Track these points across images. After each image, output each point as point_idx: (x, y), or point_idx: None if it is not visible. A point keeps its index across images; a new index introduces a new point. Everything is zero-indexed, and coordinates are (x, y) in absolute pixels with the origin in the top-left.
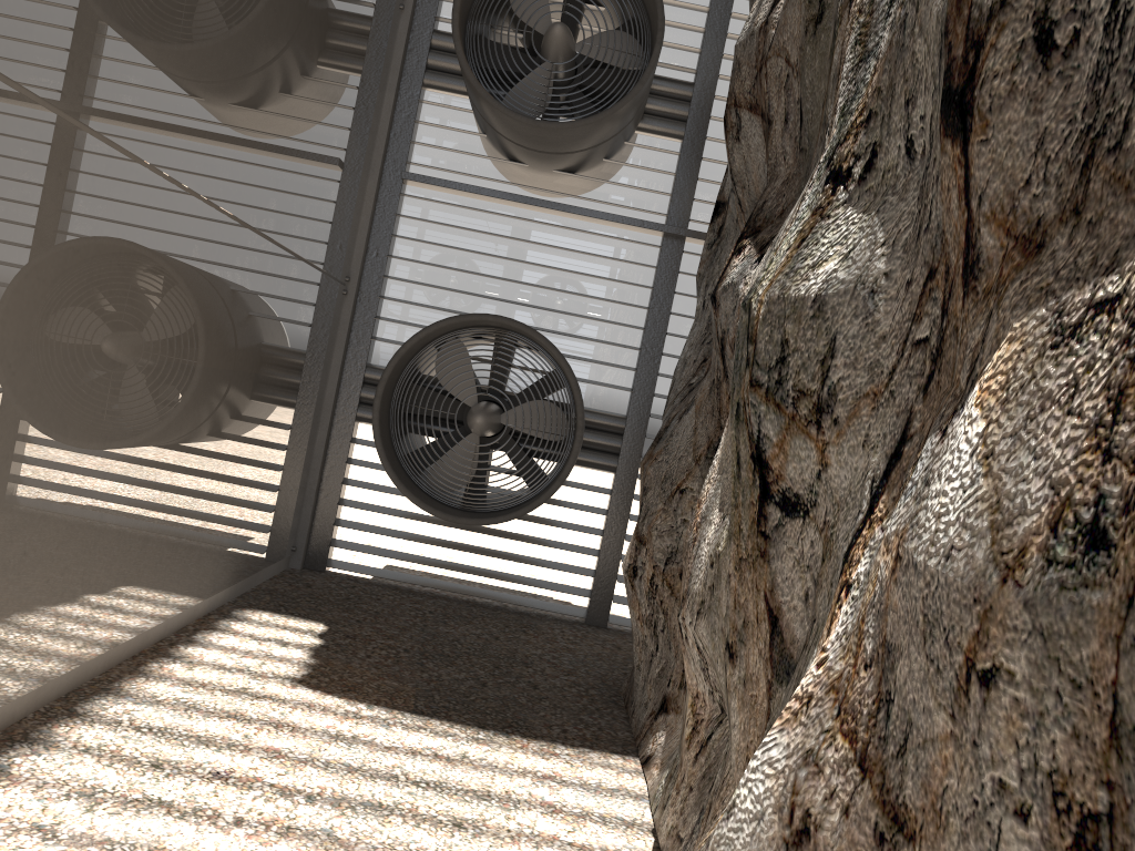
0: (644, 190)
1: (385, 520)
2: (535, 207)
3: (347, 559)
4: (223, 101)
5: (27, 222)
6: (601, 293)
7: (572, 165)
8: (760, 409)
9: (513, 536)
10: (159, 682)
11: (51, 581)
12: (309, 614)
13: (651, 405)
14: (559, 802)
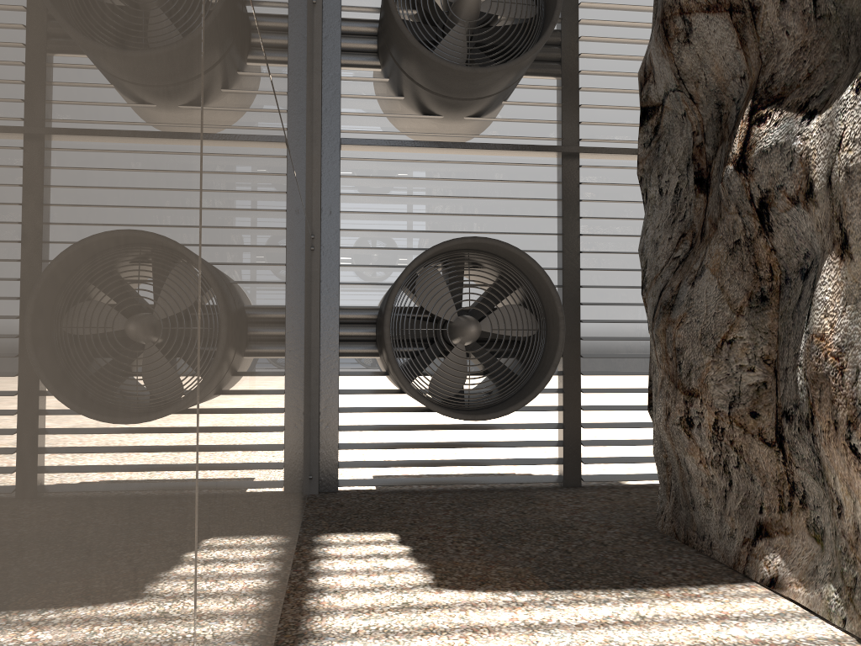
0: (540, 121)
1: (378, 436)
2: (456, 150)
3: (352, 476)
4: (290, 58)
5: (257, 155)
6: (518, 212)
7: (482, 109)
8: None
9: (491, 427)
10: (333, 616)
11: (272, 537)
12: (370, 527)
13: (579, 295)
14: (763, 637)
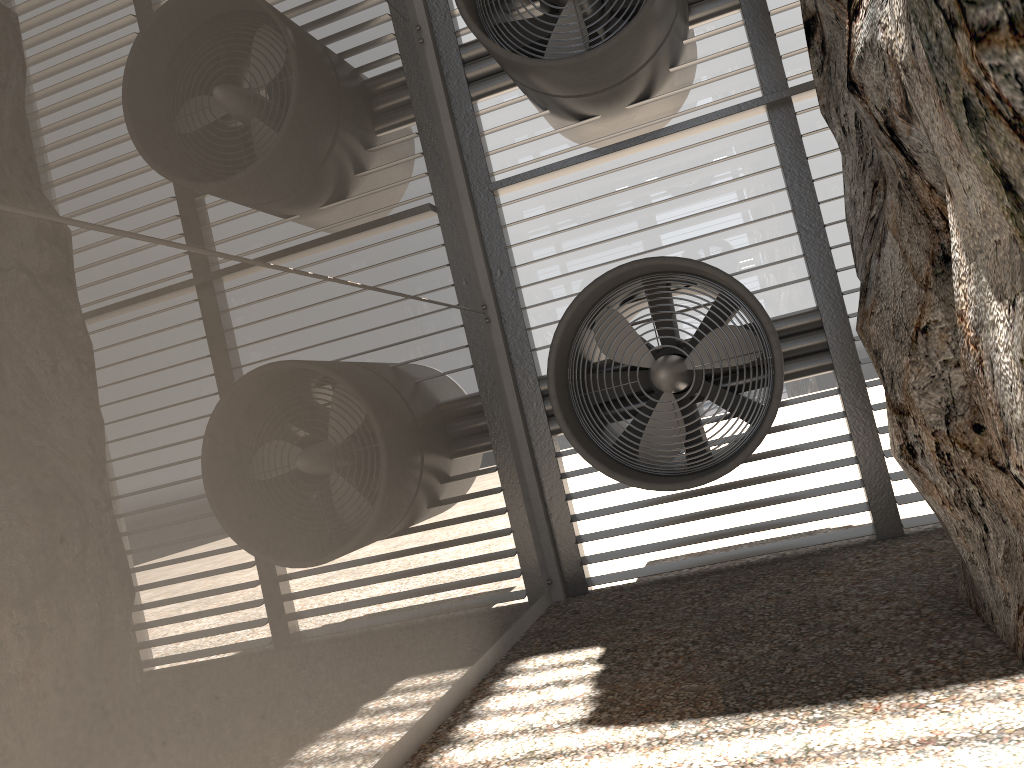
0: (725, 75)
1: (623, 518)
2: (626, 151)
3: (604, 571)
4: (251, 164)
5: (43, 340)
6: (730, 199)
7: (641, 90)
8: (1014, 63)
9: (757, 480)
10: None
11: (266, 716)
12: (583, 641)
13: (838, 282)
14: None
